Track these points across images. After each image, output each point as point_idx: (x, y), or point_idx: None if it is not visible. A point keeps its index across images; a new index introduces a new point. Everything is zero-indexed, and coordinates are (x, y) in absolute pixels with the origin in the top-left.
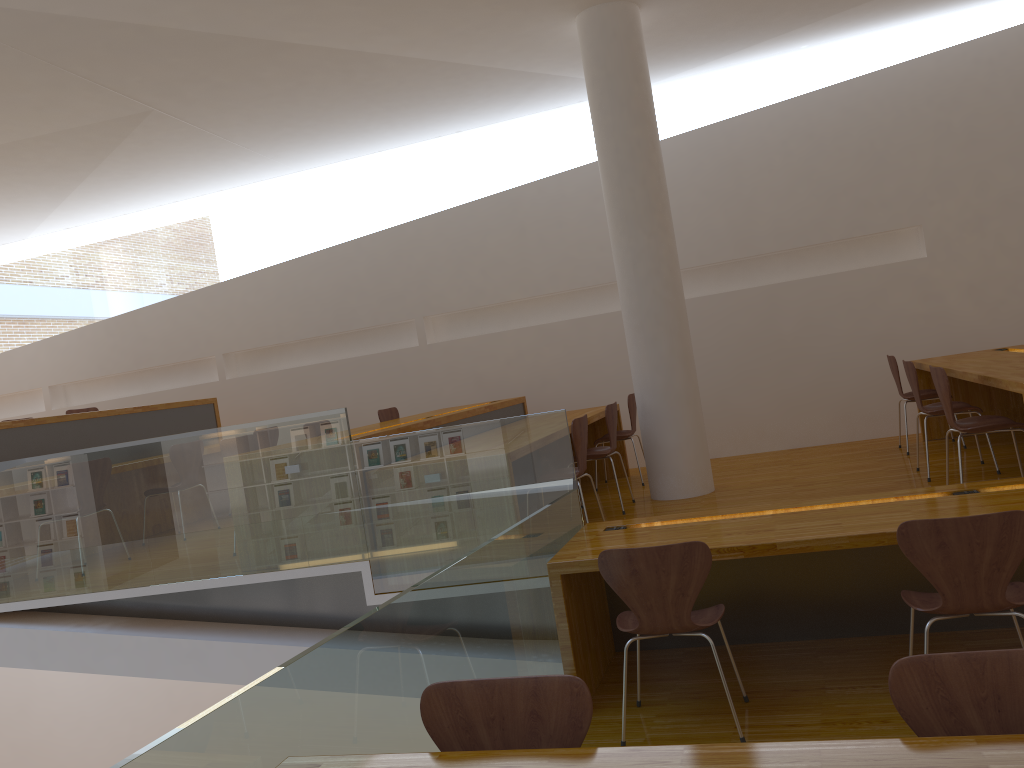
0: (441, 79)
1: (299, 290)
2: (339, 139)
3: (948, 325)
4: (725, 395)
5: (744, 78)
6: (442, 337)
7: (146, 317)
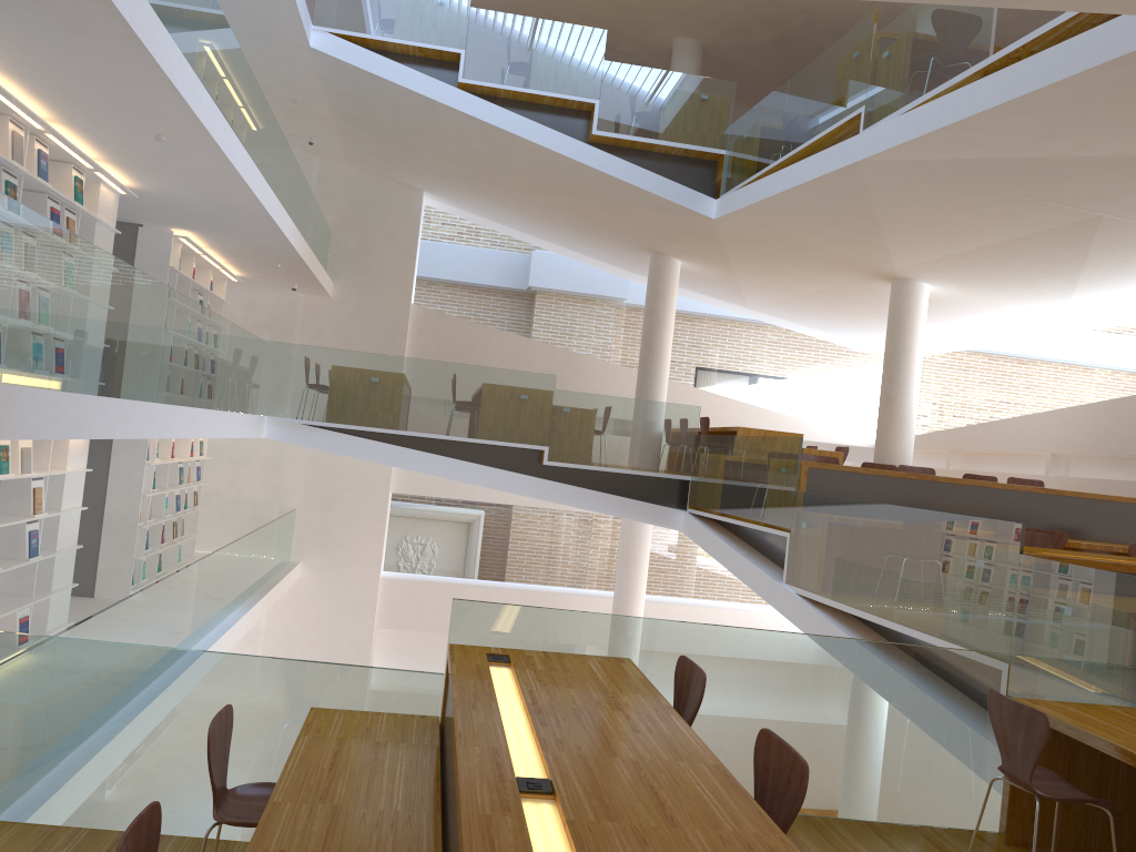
0: None
1: None
2: None
3: None
4: None
5: None
6: None
7: None
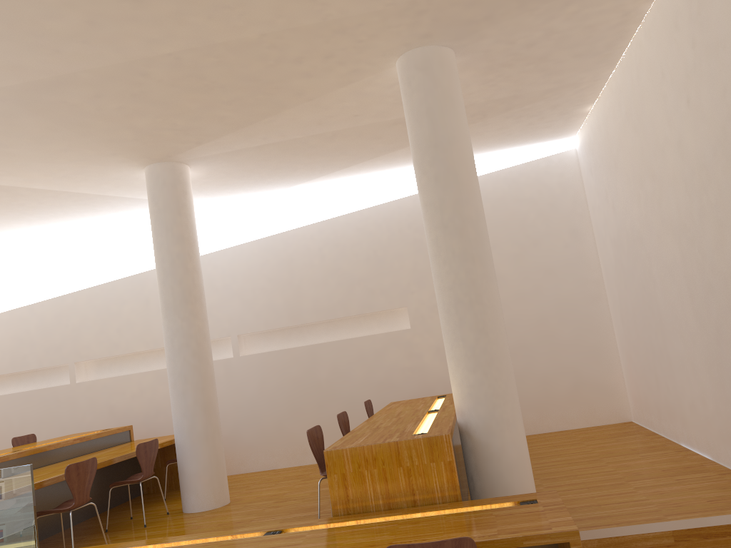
0: (71, 201)
1: None
2: (13, 235)
3: (425, 375)
4: (281, 423)
5: (298, 205)
6: (91, 376)
7: None
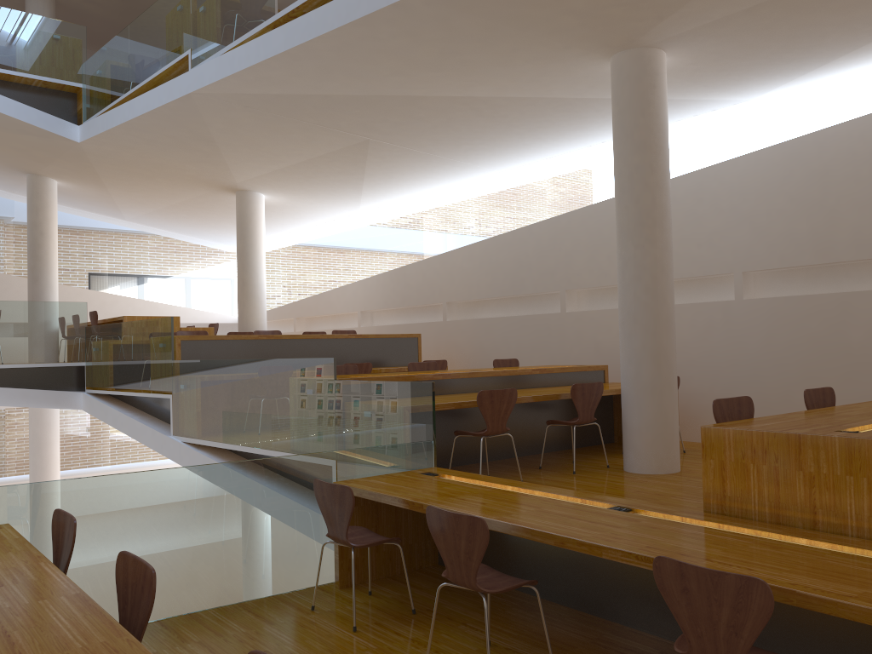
0: (551, 108)
1: (492, 261)
2: (511, 151)
3: None
4: (789, 392)
5: (847, 88)
6: (583, 307)
7: (410, 271)
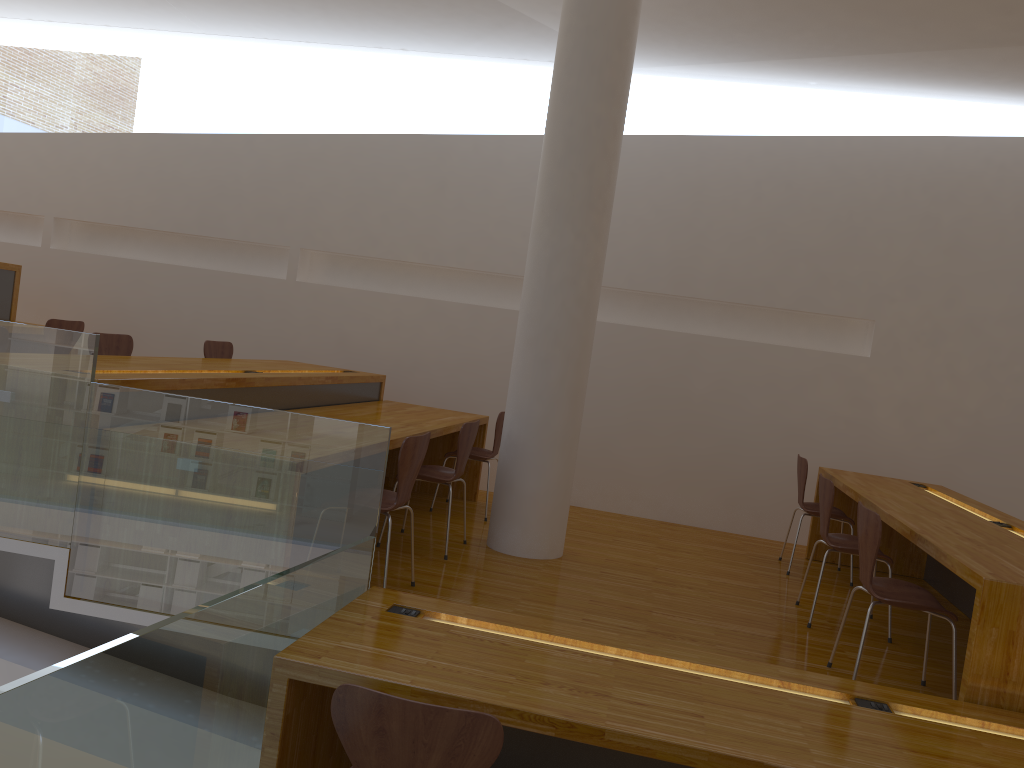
0: None
1: (166, 172)
2: (260, 9)
3: (869, 438)
4: (609, 441)
5: (737, 97)
6: (317, 278)
7: None
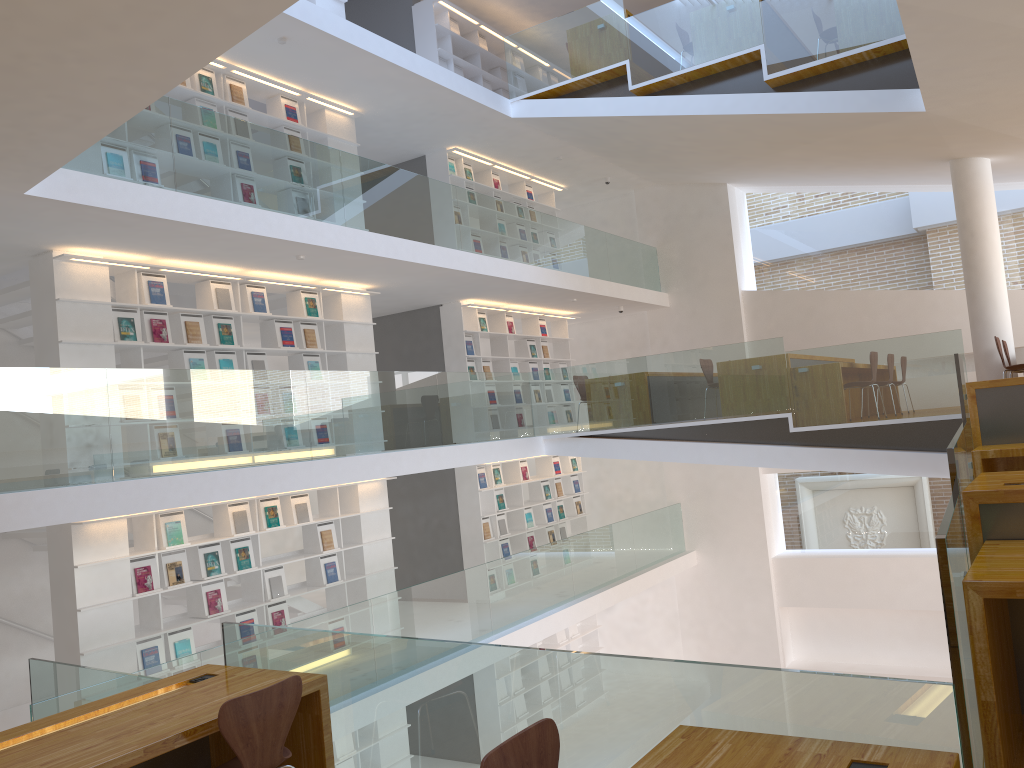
0: None
1: None
2: None
3: None
4: None
5: None
6: None
7: None
